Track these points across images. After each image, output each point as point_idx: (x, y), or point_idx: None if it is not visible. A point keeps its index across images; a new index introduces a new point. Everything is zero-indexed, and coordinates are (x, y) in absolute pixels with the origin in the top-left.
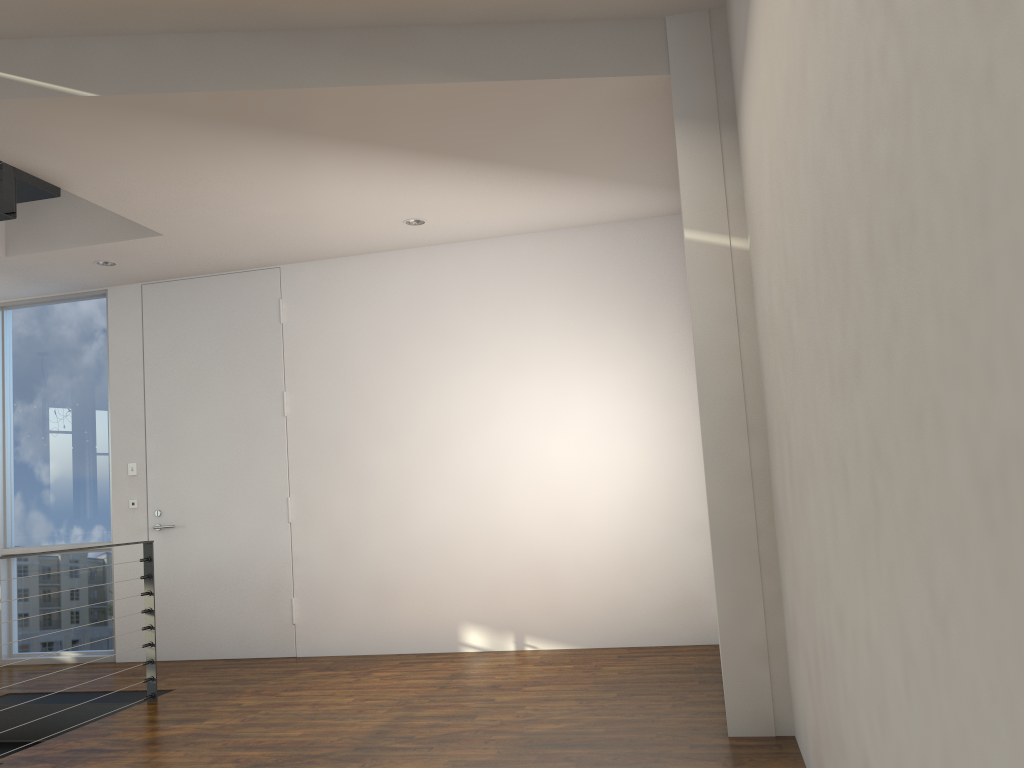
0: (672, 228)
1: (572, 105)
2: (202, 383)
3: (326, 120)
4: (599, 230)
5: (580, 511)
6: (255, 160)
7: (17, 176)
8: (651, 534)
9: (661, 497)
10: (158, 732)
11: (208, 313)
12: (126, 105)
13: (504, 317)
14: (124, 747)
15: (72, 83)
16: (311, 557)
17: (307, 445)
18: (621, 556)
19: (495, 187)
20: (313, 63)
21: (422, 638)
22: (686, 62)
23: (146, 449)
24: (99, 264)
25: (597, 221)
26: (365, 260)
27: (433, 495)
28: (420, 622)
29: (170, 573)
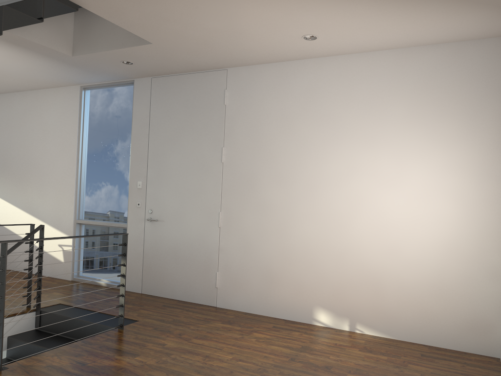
0: None
1: None
2: (178, 138)
3: None
4: (445, 47)
5: (405, 247)
6: None
7: None
8: (456, 271)
9: (468, 246)
10: (105, 361)
11: (185, 96)
12: None
13: (366, 108)
14: (78, 371)
15: None
16: (229, 250)
17: (233, 181)
18: (431, 282)
19: (368, 7)
20: None
21: (290, 311)
22: None
23: (147, 174)
24: (124, 63)
25: (444, 40)
26: (278, 66)
27: (306, 222)
28: (290, 301)
29: (154, 246)
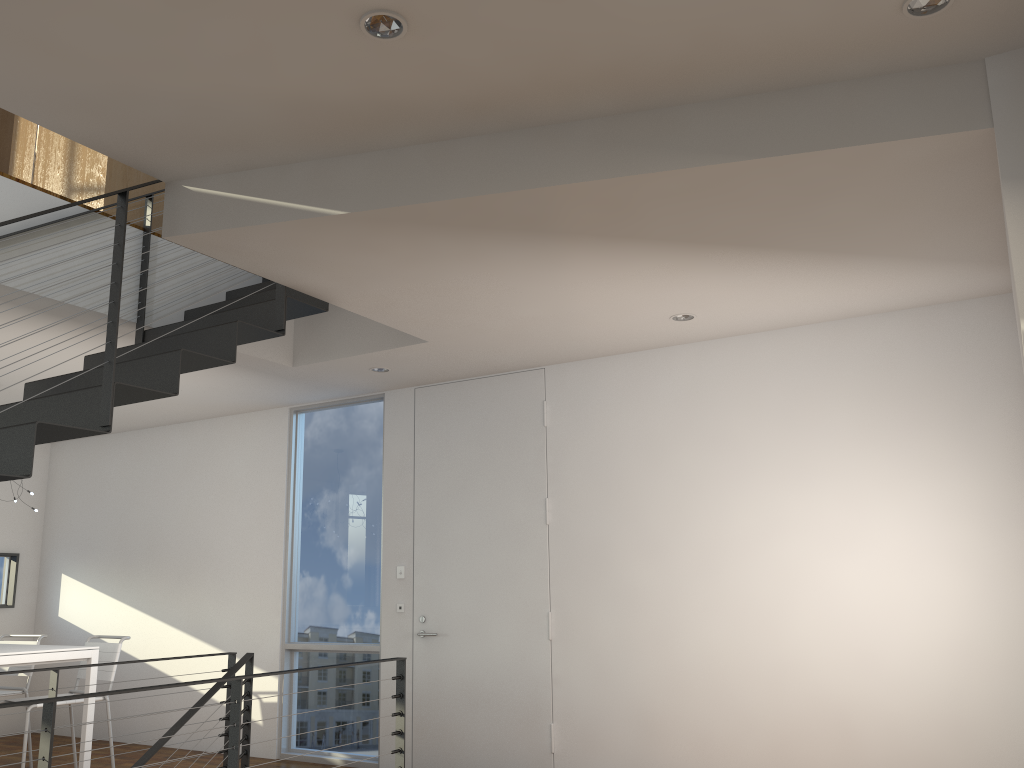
0: (1000, 310)
1: (862, 176)
2: (467, 487)
3: (575, 218)
4: (903, 316)
5: (886, 654)
6: (507, 264)
7: (293, 293)
8: (983, 691)
9: (995, 644)
10: None
11: (474, 416)
12: (375, 220)
13: (787, 419)
14: None
15: (325, 203)
16: (571, 680)
17: (569, 556)
18: (942, 715)
19: (772, 275)
20: (558, 159)
21: None
22: (1016, 110)
23: (413, 552)
24: (374, 370)
25: (900, 306)
26: (631, 358)
27: (705, 621)
28: None
29: (432, 683)
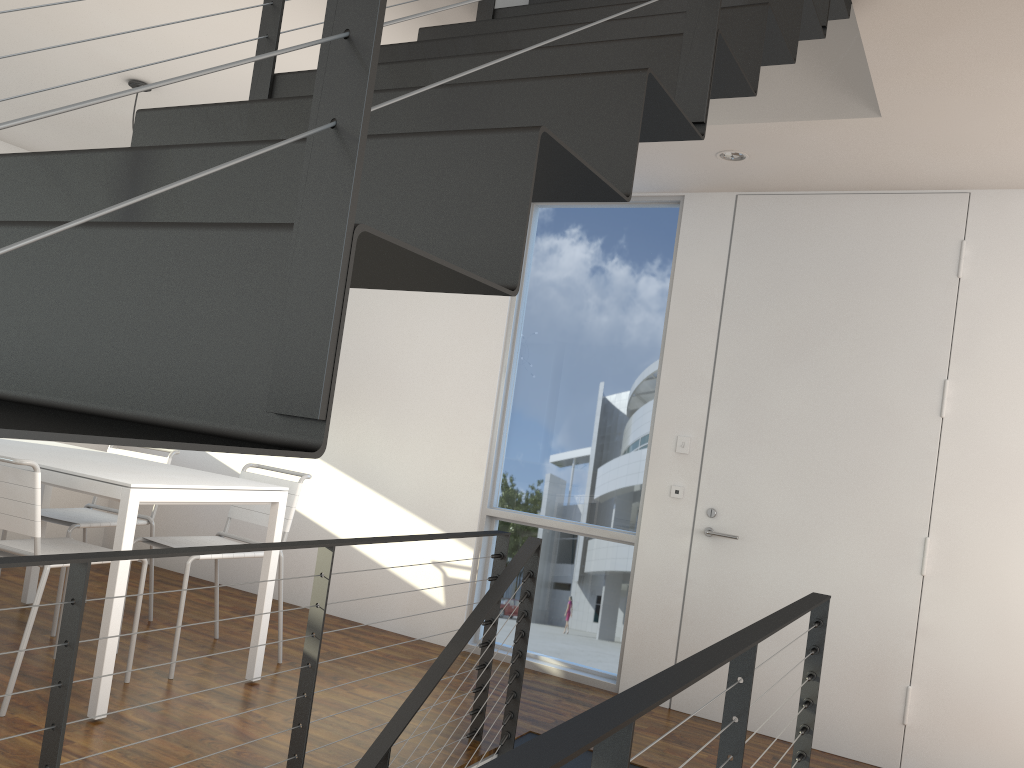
0: None
1: None
2: (809, 346)
3: None
4: None
5: None
6: None
7: None
8: None
9: None
10: None
11: (835, 247)
12: None
13: None
14: None
15: None
16: (951, 635)
17: (972, 467)
18: None
19: None
20: None
21: None
22: None
23: (707, 422)
24: (720, 156)
25: None
26: None
27: None
28: None
29: (716, 599)
